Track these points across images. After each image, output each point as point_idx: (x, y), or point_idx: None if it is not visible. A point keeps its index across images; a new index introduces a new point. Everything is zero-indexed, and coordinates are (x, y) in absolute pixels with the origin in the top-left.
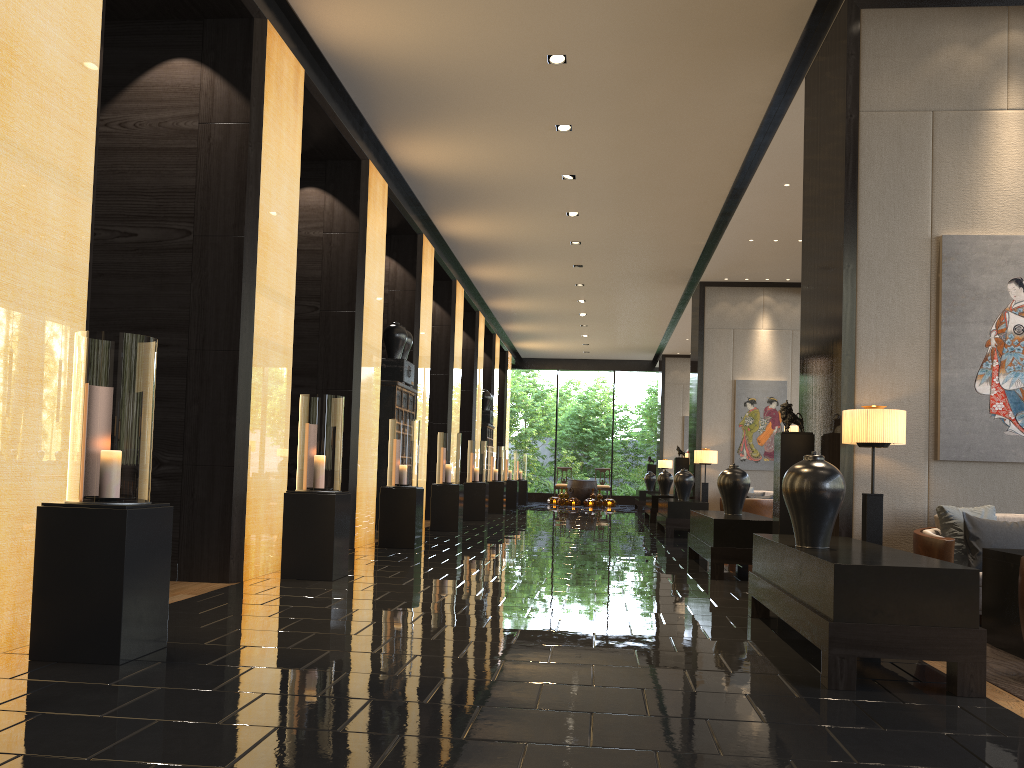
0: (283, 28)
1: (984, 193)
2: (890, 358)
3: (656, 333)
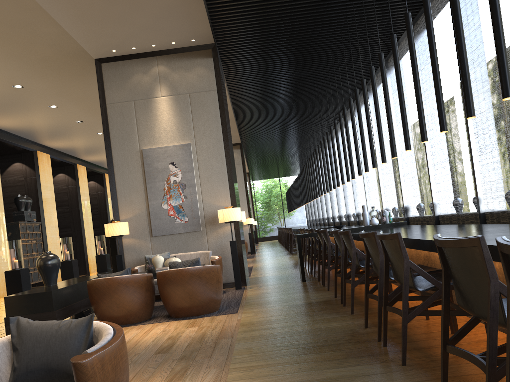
0: None
1: (157, 130)
2: (130, 199)
3: None
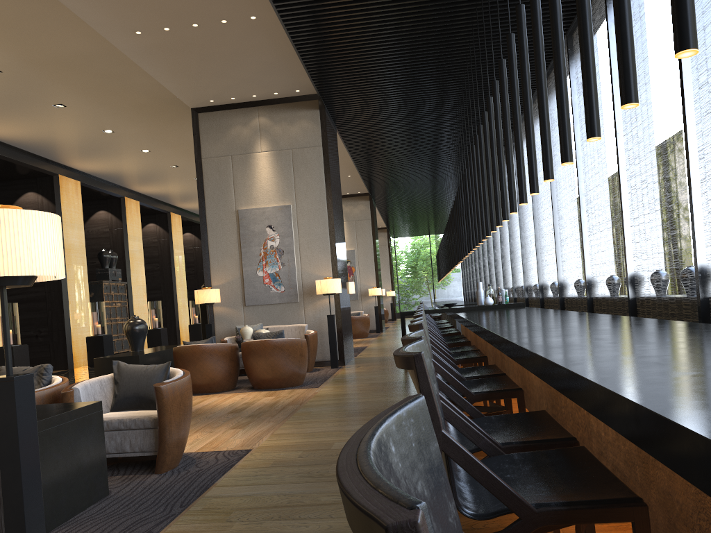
0: None
1: (255, 189)
2: (223, 264)
3: None
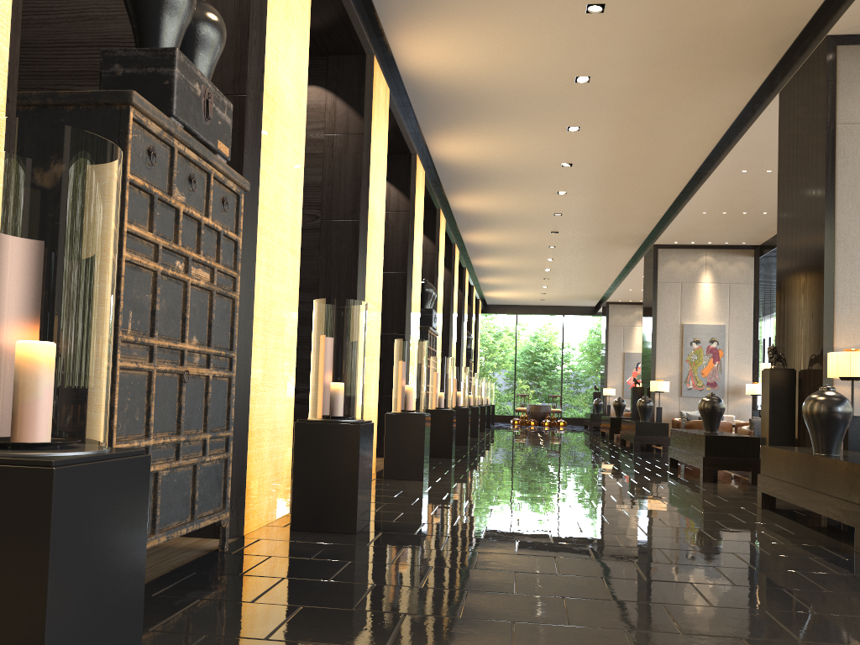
0: (380, 60)
1: None
2: None
3: (604, 284)
